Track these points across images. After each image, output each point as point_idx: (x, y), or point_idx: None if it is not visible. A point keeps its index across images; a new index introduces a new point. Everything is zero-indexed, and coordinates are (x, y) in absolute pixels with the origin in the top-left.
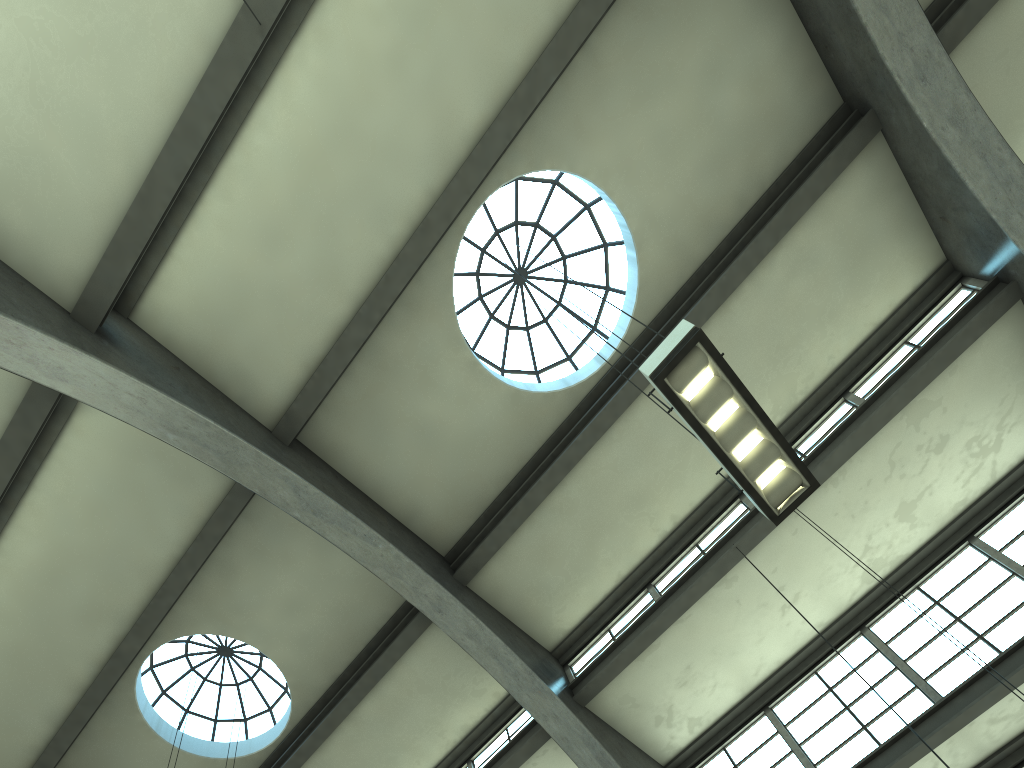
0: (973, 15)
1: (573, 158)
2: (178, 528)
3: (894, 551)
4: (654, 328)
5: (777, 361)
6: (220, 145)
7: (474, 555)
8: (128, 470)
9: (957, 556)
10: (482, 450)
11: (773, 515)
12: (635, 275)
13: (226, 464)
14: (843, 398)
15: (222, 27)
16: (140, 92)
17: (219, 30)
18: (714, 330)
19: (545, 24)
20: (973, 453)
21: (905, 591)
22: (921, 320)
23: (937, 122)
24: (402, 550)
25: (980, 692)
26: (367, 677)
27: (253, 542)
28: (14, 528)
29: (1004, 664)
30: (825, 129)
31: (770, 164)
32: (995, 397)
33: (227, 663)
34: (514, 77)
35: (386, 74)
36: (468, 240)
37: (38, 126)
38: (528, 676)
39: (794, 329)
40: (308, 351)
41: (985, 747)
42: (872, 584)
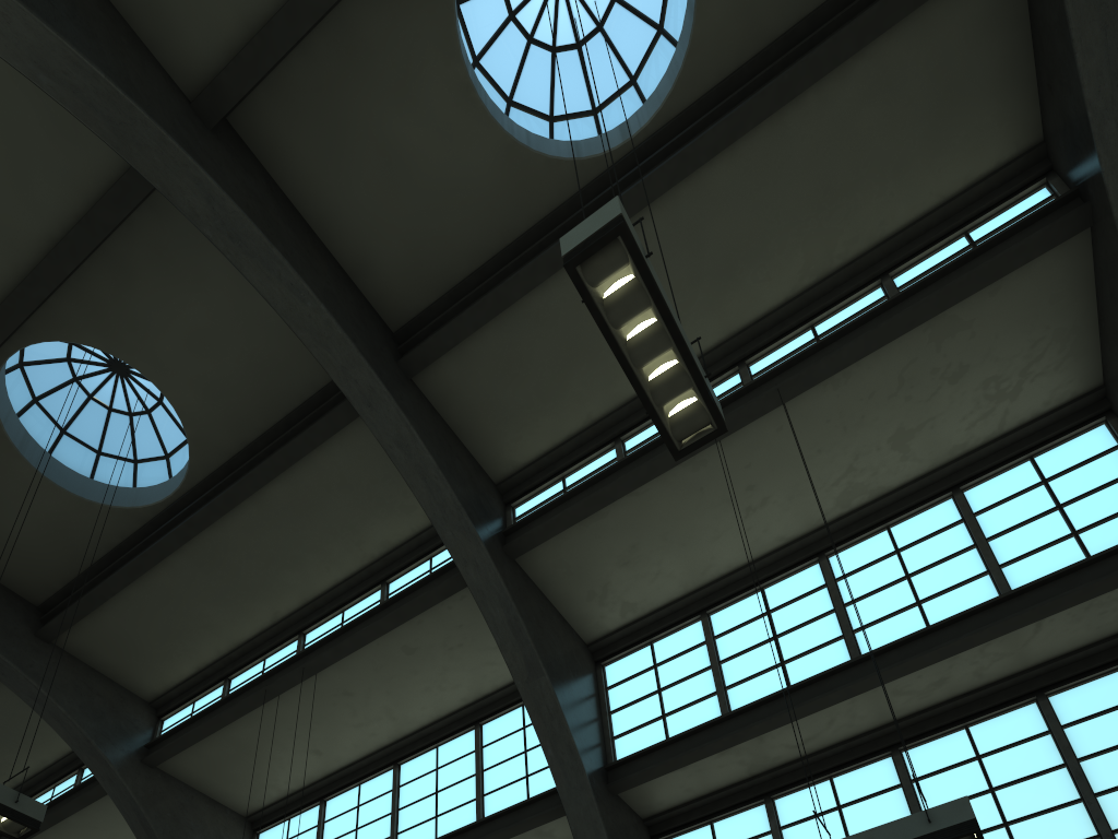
0: None
1: None
2: (58, 199)
3: (877, 480)
4: (695, 113)
5: (822, 208)
6: None
7: (425, 345)
8: None
9: (936, 506)
10: (459, 210)
11: (673, 449)
12: (689, 30)
13: (119, 139)
14: (880, 280)
15: None
16: None
17: None
18: (760, 143)
19: None
20: (988, 395)
21: (874, 528)
22: (990, 211)
23: None
24: (336, 316)
25: (892, 661)
26: (280, 456)
27: (158, 244)
28: None
29: (924, 640)
30: None
31: None
32: (1029, 337)
33: (120, 384)
34: None
35: None
36: None
37: None
38: (456, 511)
39: (851, 173)
40: (250, 2)
41: (883, 715)
42: (846, 510)
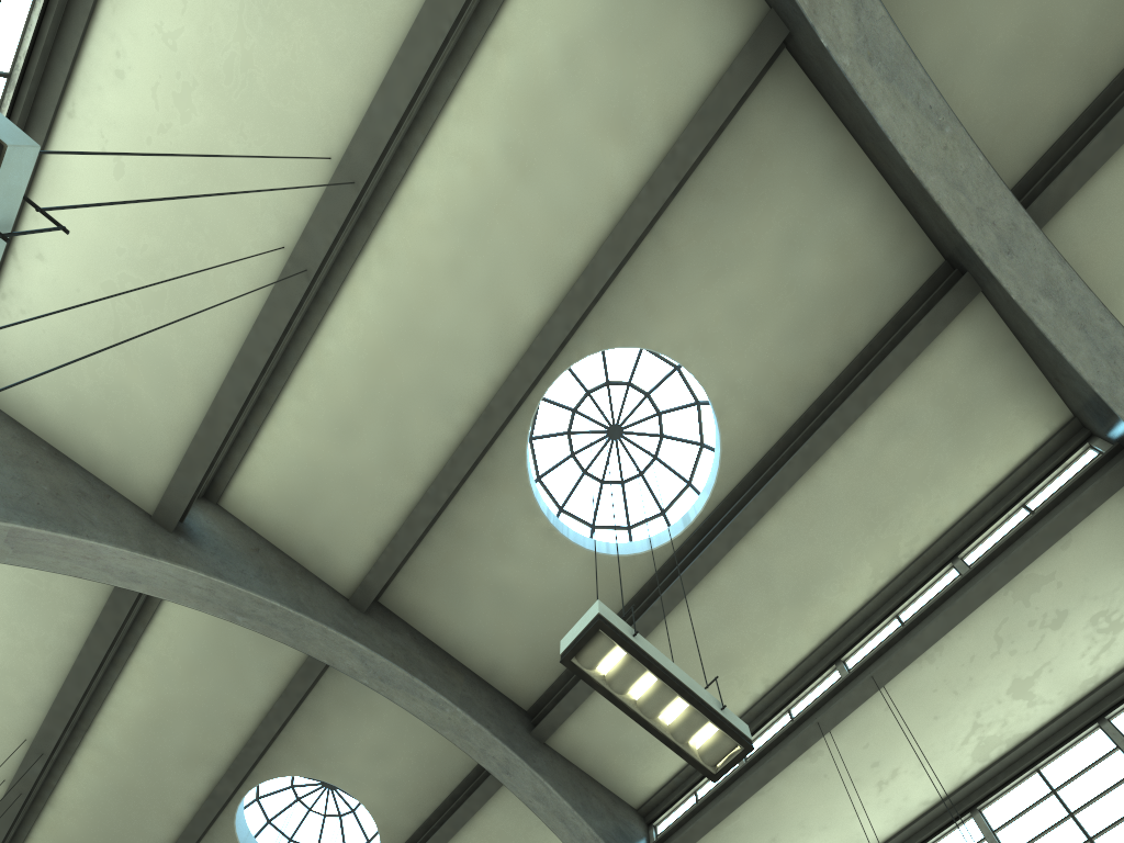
0: (1084, 170)
1: (645, 335)
2: (265, 685)
3: (1010, 729)
4: (739, 492)
5: (874, 525)
6: (294, 353)
7: (551, 714)
8: (220, 634)
9: (1084, 739)
10: (562, 610)
11: (709, 774)
12: (718, 440)
13: (294, 639)
14: (951, 563)
15: (274, 274)
16: (205, 332)
17: (272, 276)
18: (800, 496)
19: (601, 222)
20: (1101, 628)
21: (1023, 773)
22: (1041, 482)
23: (1027, 294)
24: (470, 713)
25: None
26: (447, 826)
27: (340, 694)
28: (123, 683)
29: None
30: (924, 289)
31: (862, 326)
32: (1123, 570)
33: (331, 795)
34: (572, 272)
35: (446, 280)
36: (556, 404)
37: (121, 366)
38: (595, 842)
39: (892, 493)
40: (381, 527)
41: None
42: (986, 762)
